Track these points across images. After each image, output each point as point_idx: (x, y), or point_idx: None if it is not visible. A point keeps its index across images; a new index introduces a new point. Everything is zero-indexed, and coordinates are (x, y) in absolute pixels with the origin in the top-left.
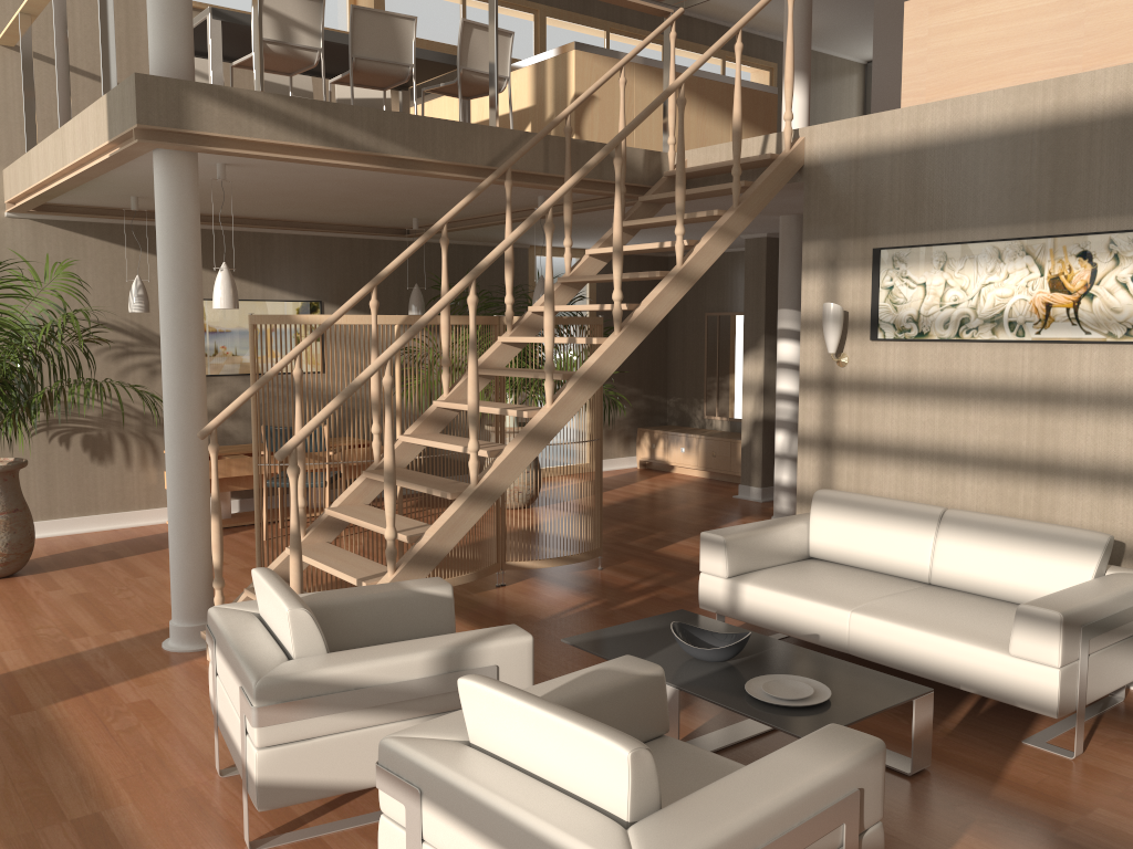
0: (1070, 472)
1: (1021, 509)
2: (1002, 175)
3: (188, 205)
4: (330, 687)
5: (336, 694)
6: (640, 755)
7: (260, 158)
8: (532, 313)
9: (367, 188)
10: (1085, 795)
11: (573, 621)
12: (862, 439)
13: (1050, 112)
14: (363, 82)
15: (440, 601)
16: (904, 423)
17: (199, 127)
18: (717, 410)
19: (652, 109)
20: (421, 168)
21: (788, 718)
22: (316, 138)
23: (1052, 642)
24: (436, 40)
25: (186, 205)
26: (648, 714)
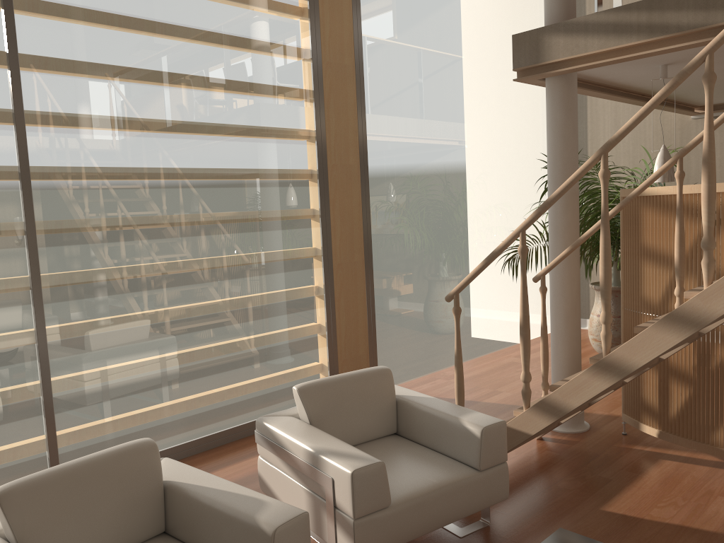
0: None
1: None
2: None
3: (557, 114)
4: (274, 437)
5: (274, 444)
6: None
7: (606, 65)
8: None
9: None
10: None
11: None
12: None
13: None
14: None
15: (471, 437)
16: None
17: (550, 58)
18: None
19: None
20: None
21: None
22: (641, 34)
23: None
24: None
25: (555, 114)
26: None
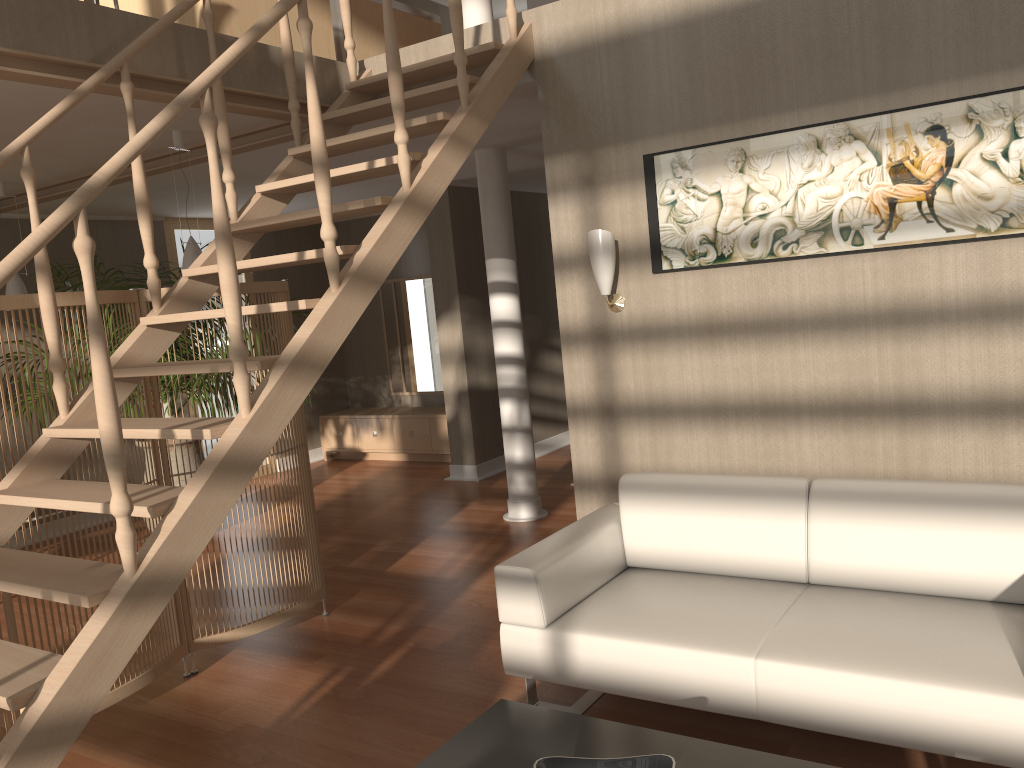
0: (943, 409)
1: (881, 463)
2: (811, 41)
3: None
4: None
5: None
6: None
7: None
8: (190, 279)
9: None
10: None
11: (315, 722)
12: (655, 400)
13: None
14: None
15: None
16: (710, 374)
17: None
18: (405, 385)
19: None
20: None
21: None
22: None
23: None
24: None
25: None
26: None
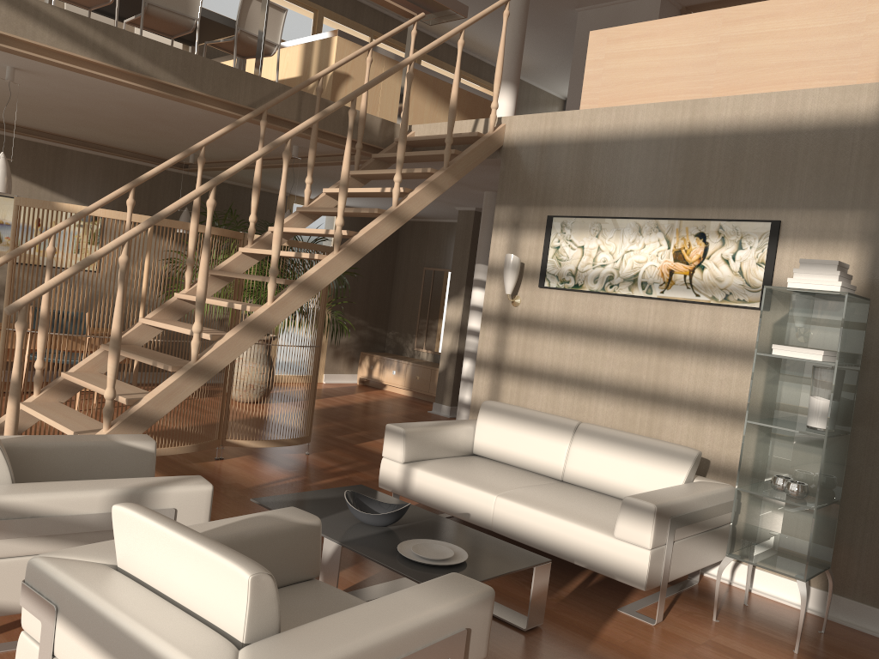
0: (675, 402)
1: (637, 428)
2: (648, 168)
3: None
4: (5, 513)
5: (11, 521)
6: (261, 580)
7: (41, 62)
8: (272, 233)
9: (147, 115)
10: (660, 654)
11: (274, 491)
12: (525, 365)
13: (686, 124)
14: (154, 27)
15: (143, 455)
16: (557, 355)
17: None
18: (425, 344)
19: (385, 77)
20: (189, 98)
21: (428, 574)
22: (96, 54)
23: (647, 528)
24: (230, 17)
25: None
26: (301, 558)
